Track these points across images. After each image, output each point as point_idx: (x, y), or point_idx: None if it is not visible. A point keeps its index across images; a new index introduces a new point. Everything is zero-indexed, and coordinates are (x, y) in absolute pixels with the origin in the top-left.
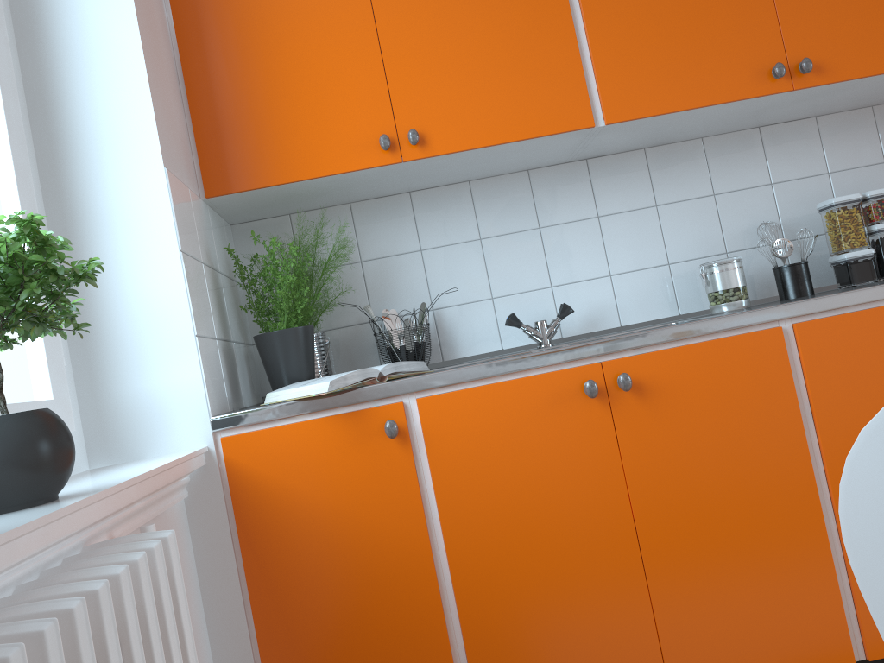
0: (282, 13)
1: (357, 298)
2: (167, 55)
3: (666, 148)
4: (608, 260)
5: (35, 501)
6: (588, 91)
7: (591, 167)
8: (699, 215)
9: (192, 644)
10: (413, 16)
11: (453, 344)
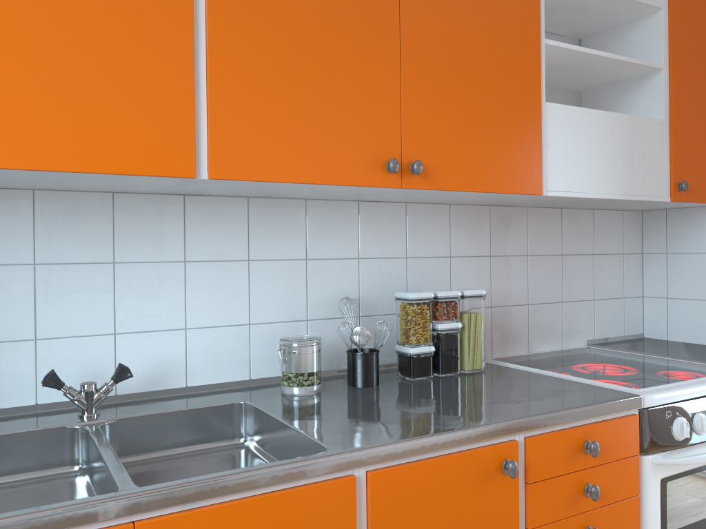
0: None
1: None
2: None
3: (269, 202)
4: (186, 311)
5: None
6: (196, 134)
7: (188, 205)
8: (289, 277)
9: None
10: None
11: None
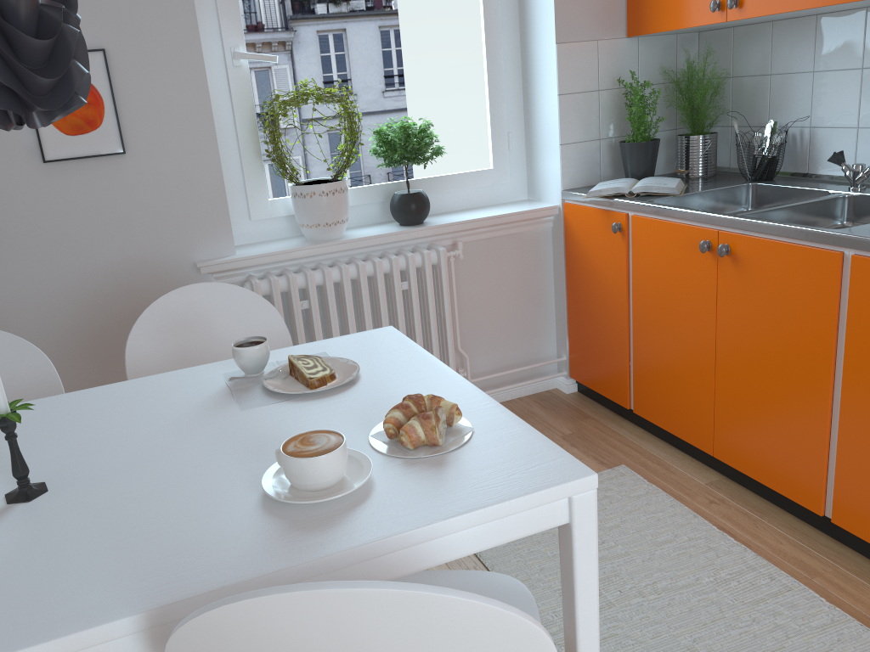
0: None
1: (761, 105)
2: None
3: None
4: None
5: (407, 224)
6: None
7: None
8: None
9: (446, 290)
10: None
11: (817, 161)
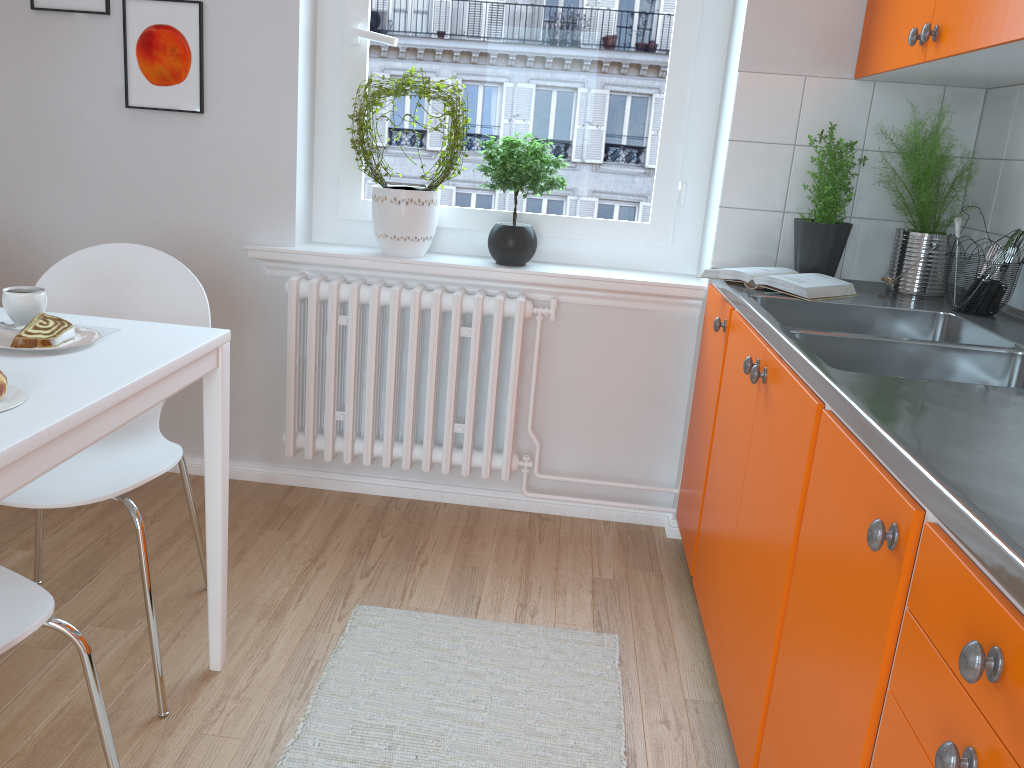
0: None
1: (1022, 206)
2: None
3: None
4: None
5: (499, 262)
6: None
7: None
8: None
9: (514, 351)
10: None
11: None
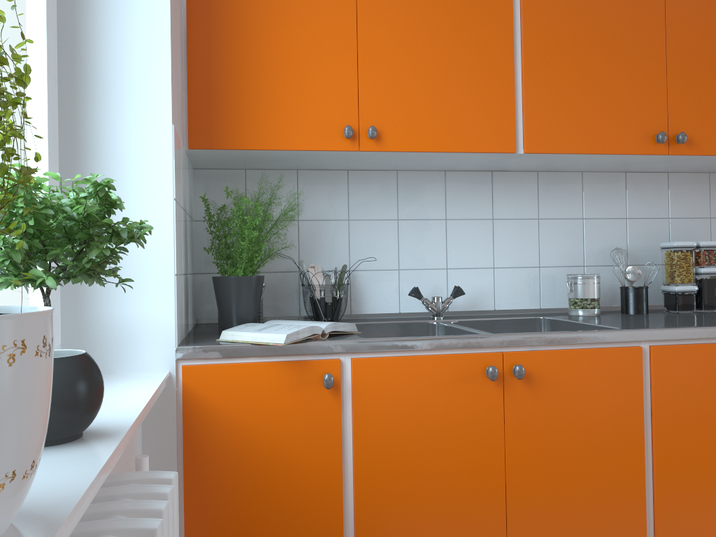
0: (281, 4)
1: (290, 250)
2: (179, 20)
3: (553, 175)
4: (494, 255)
5: (68, 438)
6: (515, 123)
7: (495, 178)
8: (569, 232)
9: None
10: (389, 32)
11: (361, 301)
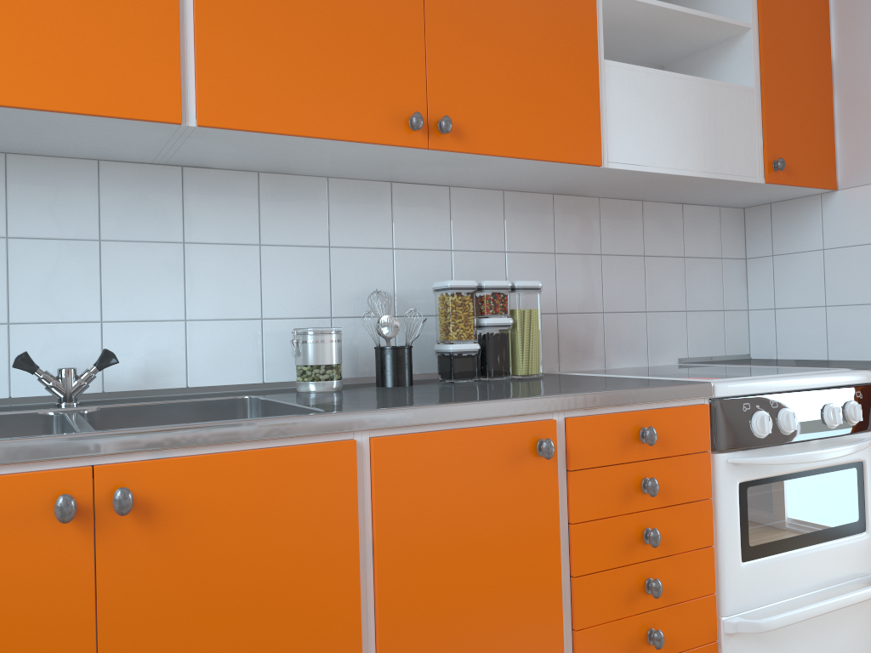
0: None
1: None
2: None
3: (284, 179)
4: (186, 300)
5: None
6: (182, 75)
7: (187, 178)
8: (309, 267)
9: None
10: None
11: None
